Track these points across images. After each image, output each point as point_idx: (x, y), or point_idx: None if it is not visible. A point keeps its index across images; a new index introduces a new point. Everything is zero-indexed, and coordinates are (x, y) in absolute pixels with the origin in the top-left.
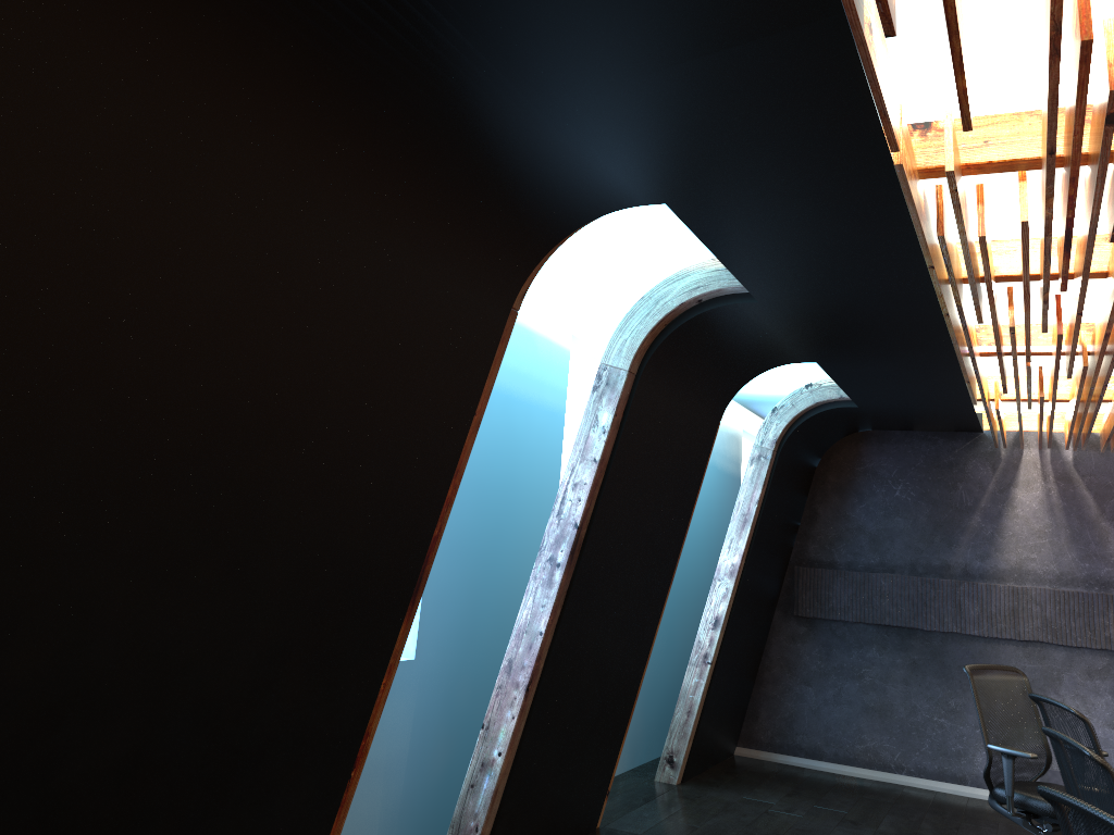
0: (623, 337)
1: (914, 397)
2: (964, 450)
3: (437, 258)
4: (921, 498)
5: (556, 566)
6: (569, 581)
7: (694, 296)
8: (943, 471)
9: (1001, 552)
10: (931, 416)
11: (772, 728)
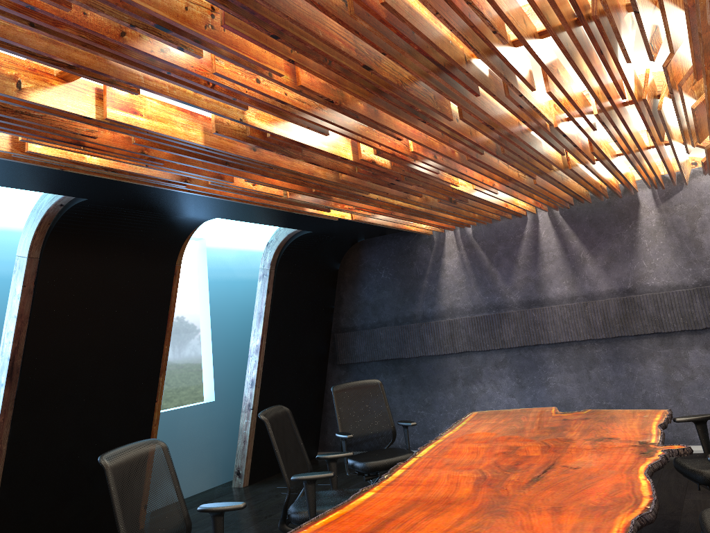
0: (25, 237)
1: (323, 221)
2: (414, 240)
3: None
4: (395, 276)
5: (2, 386)
6: (15, 392)
7: (53, 203)
8: (405, 256)
9: (441, 300)
10: (367, 227)
11: (335, 437)
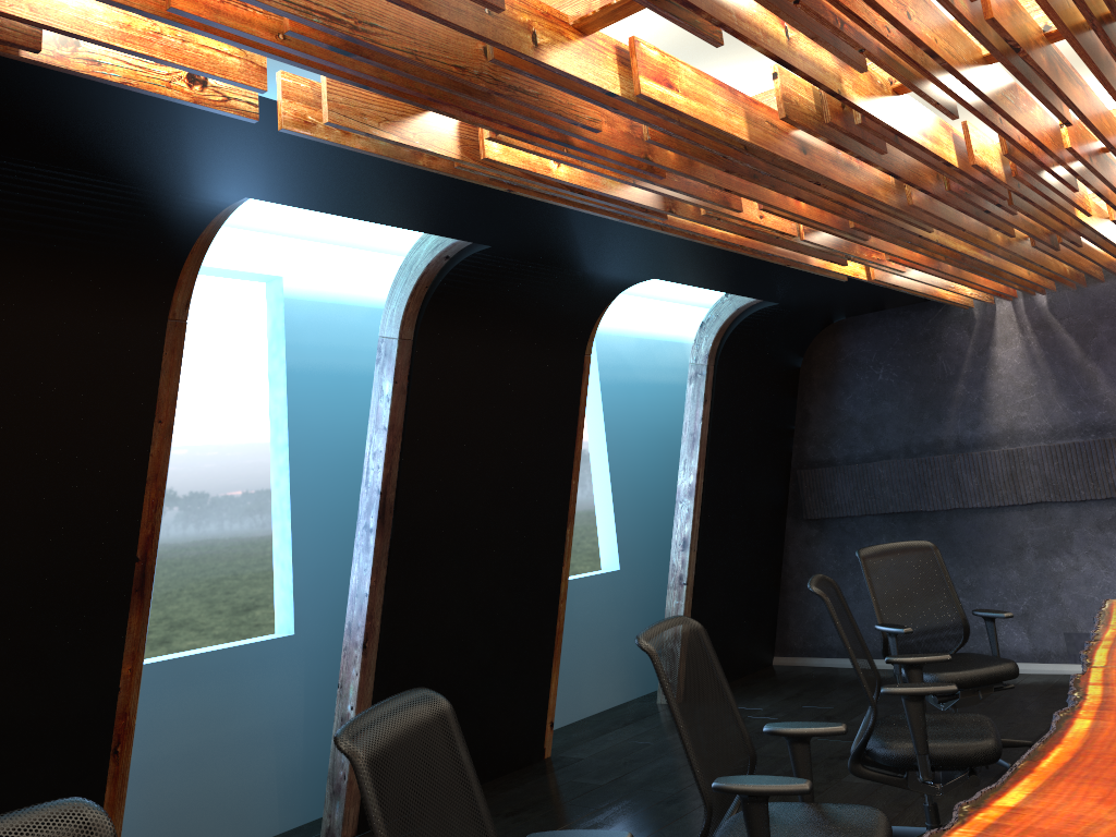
0: (392, 308)
1: (808, 284)
2: (937, 319)
3: (30, 302)
4: (904, 377)
5: (370, 532)
6: (388, 542)
7: (436, 255)
8: (921, 345)
9: (990, 417)
10: (867, 295)
11: (803, 634)
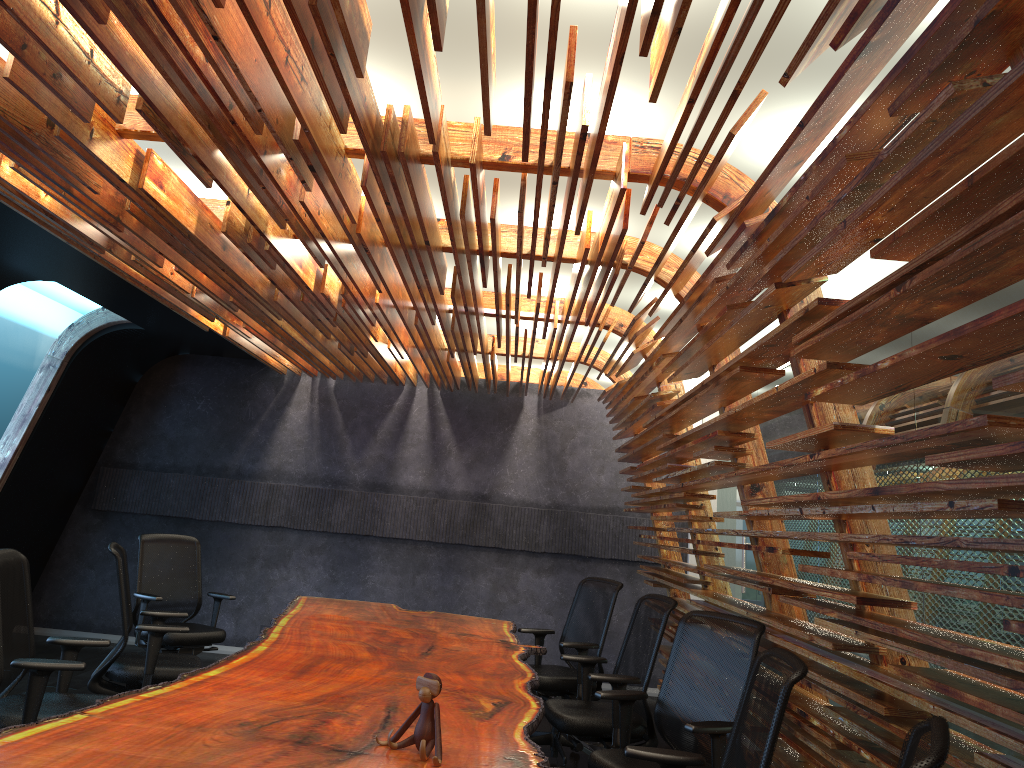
0: None
1: (176, 323)
2: (258, 375)
3: None
4: (217, 412)
5: None
6: None
7: None
8: (239, 391)
9: (268, 457)
10: (215, 343)
11: (53, 607)
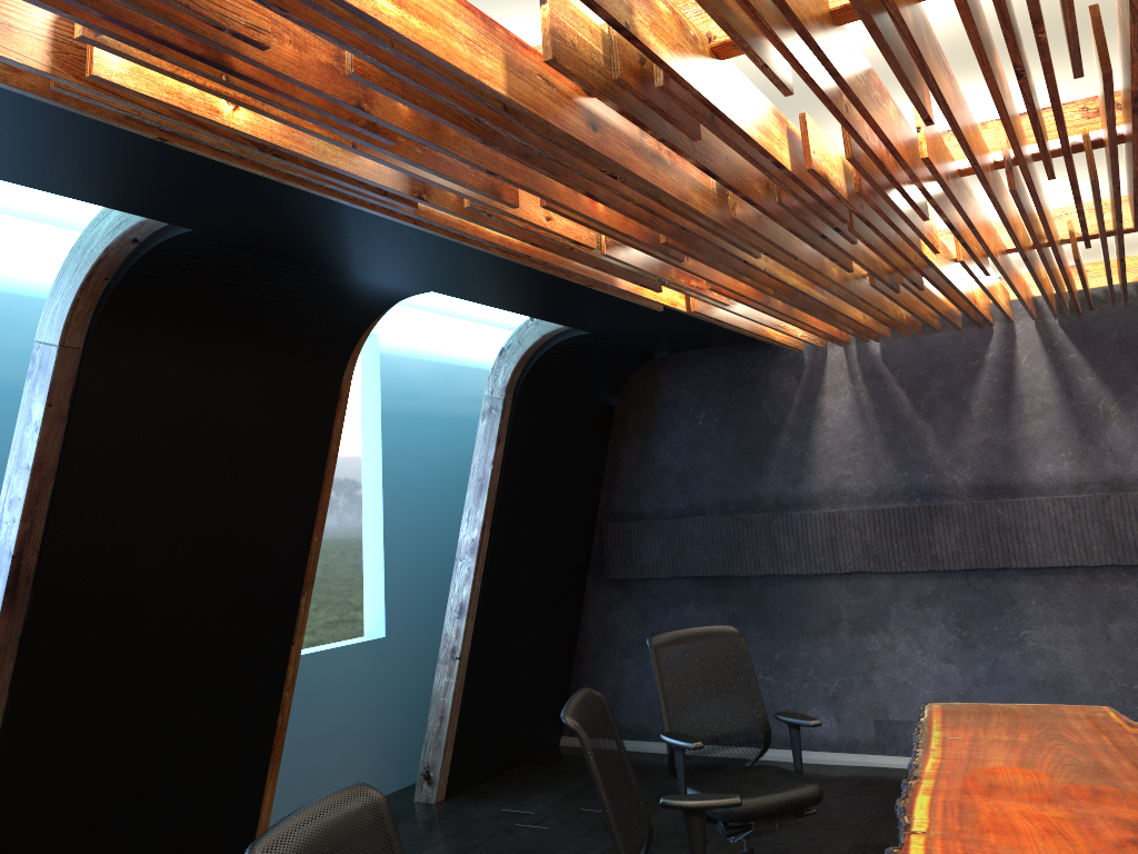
0: (55, 303)
1: (621, 312)
2: (765, 361)
3: None
4: (726, 424)
5: None
6: (21, 624)
7: (118, 235)
8: (746, 389)
9: (814, 474)
10: (690, 329)
11: None
